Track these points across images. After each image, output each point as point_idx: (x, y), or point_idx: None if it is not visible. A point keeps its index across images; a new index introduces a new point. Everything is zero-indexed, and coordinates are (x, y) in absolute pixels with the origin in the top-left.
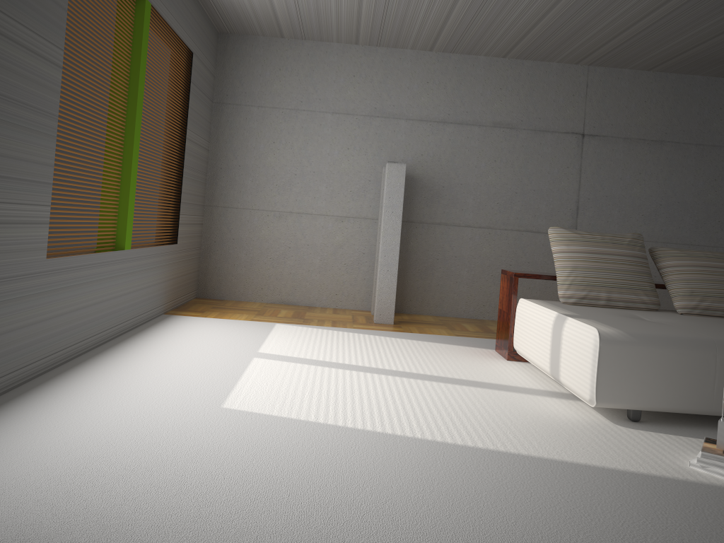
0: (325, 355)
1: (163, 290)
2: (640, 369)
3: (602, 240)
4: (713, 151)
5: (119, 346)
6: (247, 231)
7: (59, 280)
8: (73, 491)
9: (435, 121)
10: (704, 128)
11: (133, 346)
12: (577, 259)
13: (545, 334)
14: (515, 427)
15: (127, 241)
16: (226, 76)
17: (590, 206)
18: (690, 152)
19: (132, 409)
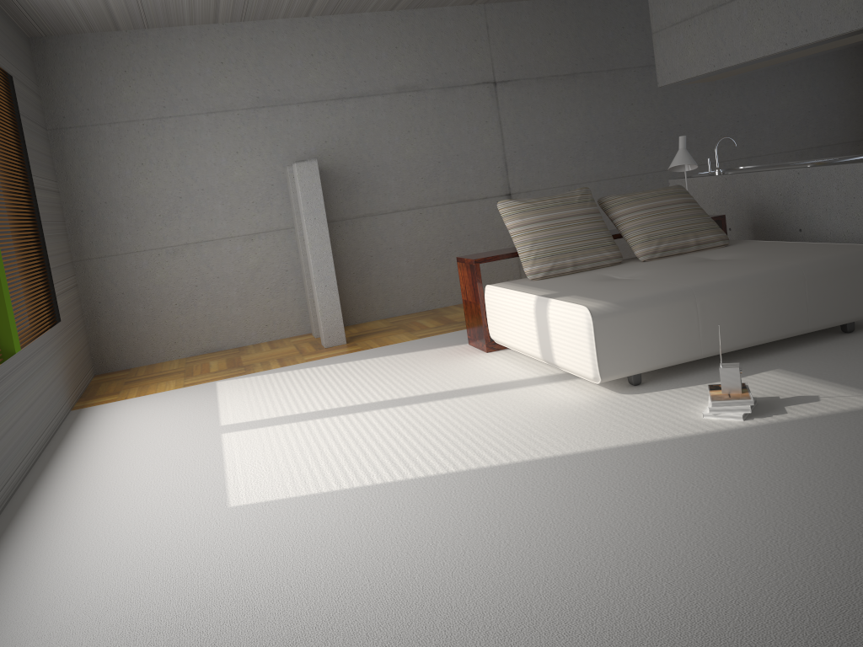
0: (299, 406)
1: (63, 382)
2: (634, 334)
3: (554, 204)
4: (624, 75)
5: (50, 471)
6: (137, 280)
7: None
8: None
9: (332, 99)
10: (612, 51)
11: (67, 465)
12: (535, 231)
13: (527, 319)
14: (536, 428)
15: (15, 342)
16: (56, 93)
17: (518, 159)
18: (603, 80)
19: (130, 544)
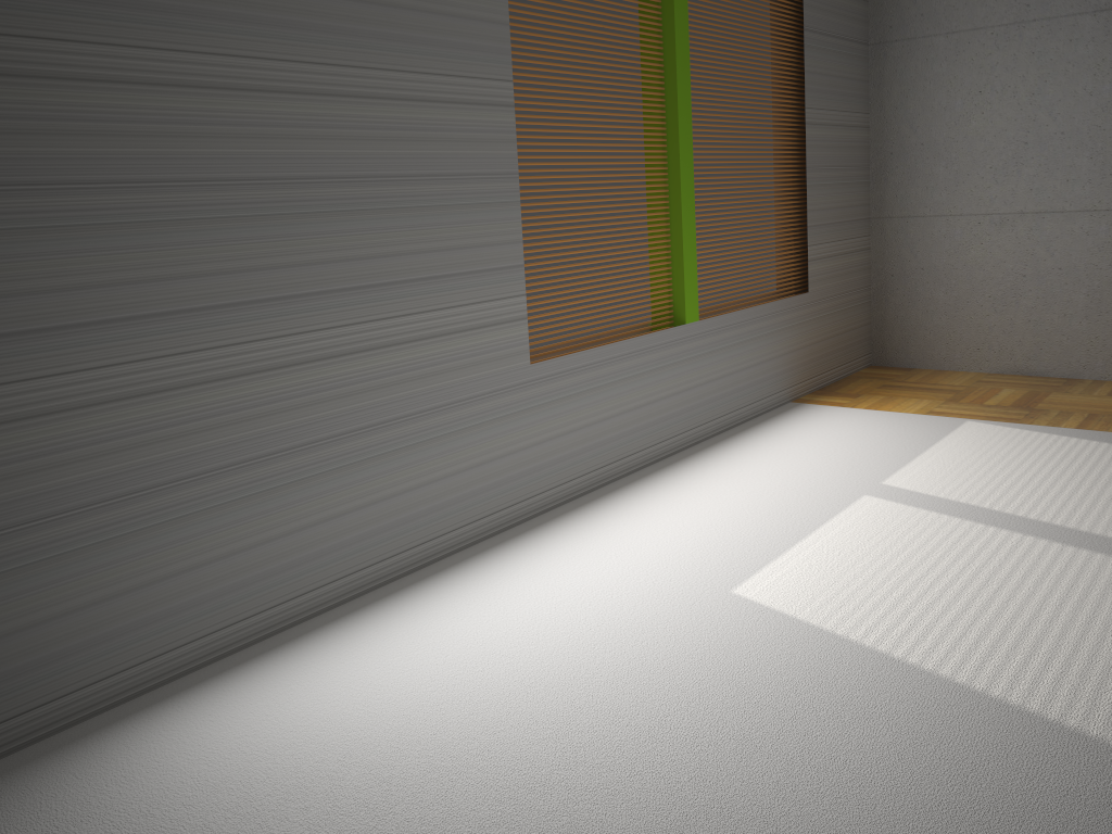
0: (1001, 497)
1: (784, 366)
2: None
3: None
4: None
5: (678, 465)
6: (943, 254)
7: (559, 387)
8: (443, 704)
9: None
10: None
11: (698, 464)
12: None
13: None
14: None
15: (689, 310)
16: None
17: None
18: None
19: (608, 581)
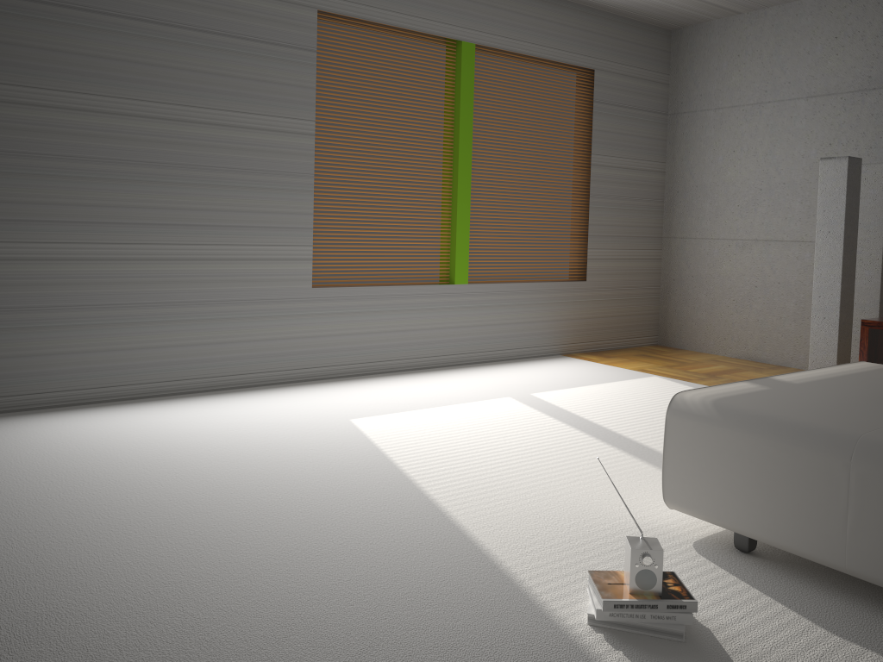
0: (589, 408)
1: (556, 329)
2: (722, 464)
3: None
4: None
5: (428, 372)
6: (706, 266)
7: (335, 306)
8: (142, 432)
9: None
10: None
11: (440, 373)
12: None
13: None
14: (537, 500)
15: (459, 276)
16: (680, 80)
17: None
18: None
19: (295, 407)
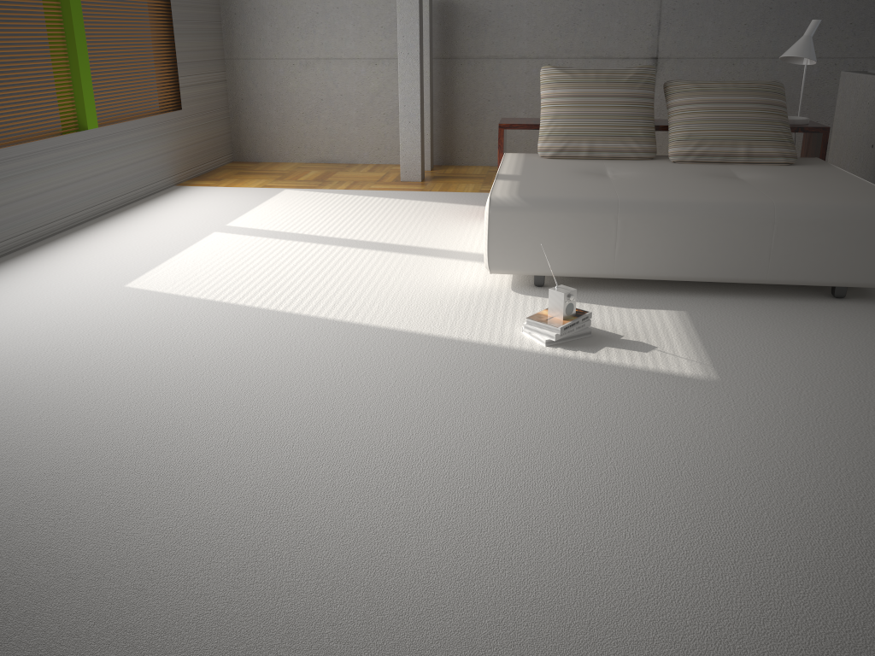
0: (293, 226)
1: (168, 161)
2: (534, 235)
3: (596, 80)
4: None
5: (91, 227)
6: (274, 85)
7: None
8: None
9: None
10: None
11: (106, 225)
12: (560, 105)
13: None
14: (394, 297)
15: (90, 120)
16: None
17: (676, 18)
18: None
19: (41, 291)
